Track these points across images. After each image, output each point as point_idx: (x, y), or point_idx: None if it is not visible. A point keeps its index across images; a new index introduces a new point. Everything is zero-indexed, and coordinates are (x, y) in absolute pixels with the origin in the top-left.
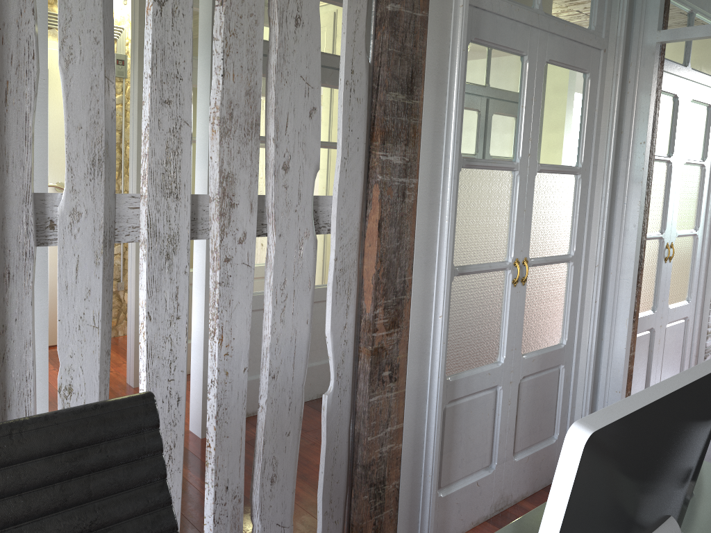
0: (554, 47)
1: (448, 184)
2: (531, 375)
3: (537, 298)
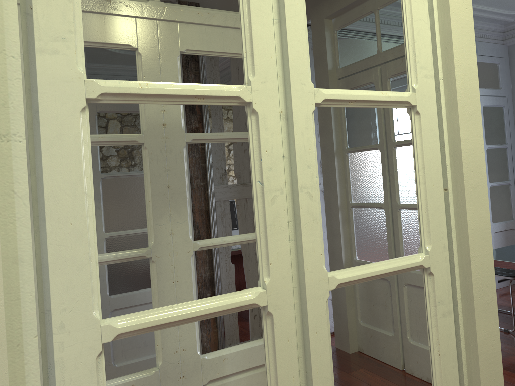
0: None
1: None
2: None
3: None
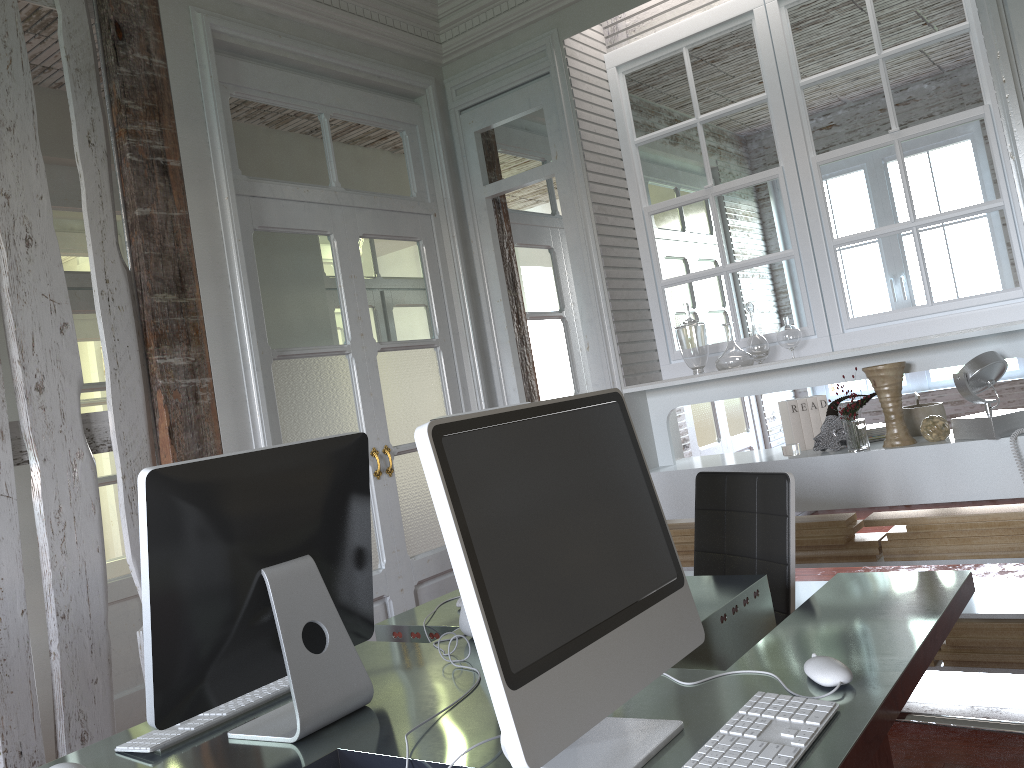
0: (367, 221)
1: (252, 377)
2: (432, 579)
3: (416, 489)
